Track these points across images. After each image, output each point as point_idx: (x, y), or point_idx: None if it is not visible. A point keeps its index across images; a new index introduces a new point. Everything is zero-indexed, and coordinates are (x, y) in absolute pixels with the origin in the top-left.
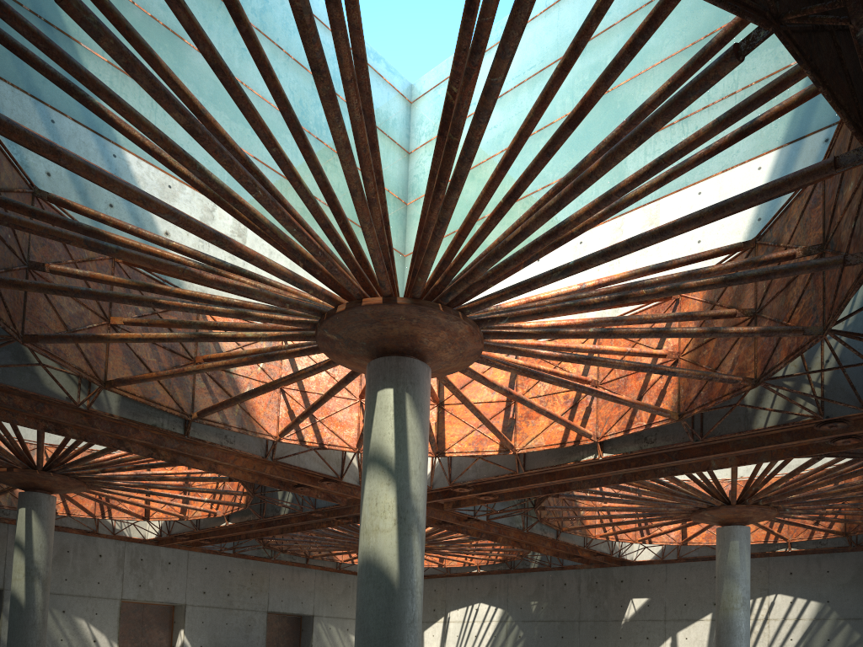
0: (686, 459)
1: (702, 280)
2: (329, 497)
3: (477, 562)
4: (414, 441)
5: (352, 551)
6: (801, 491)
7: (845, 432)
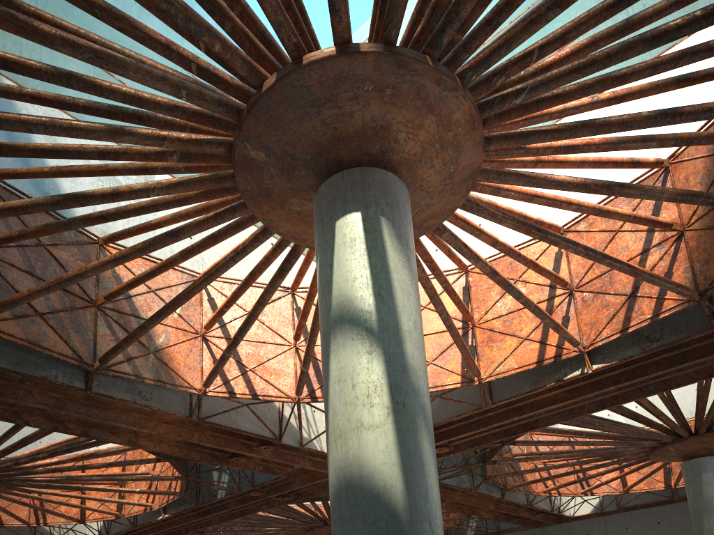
0: (694, 361)
1: None
2: (268, 469)
3: None
4: (402, 288)
5: None
6: None
7: None
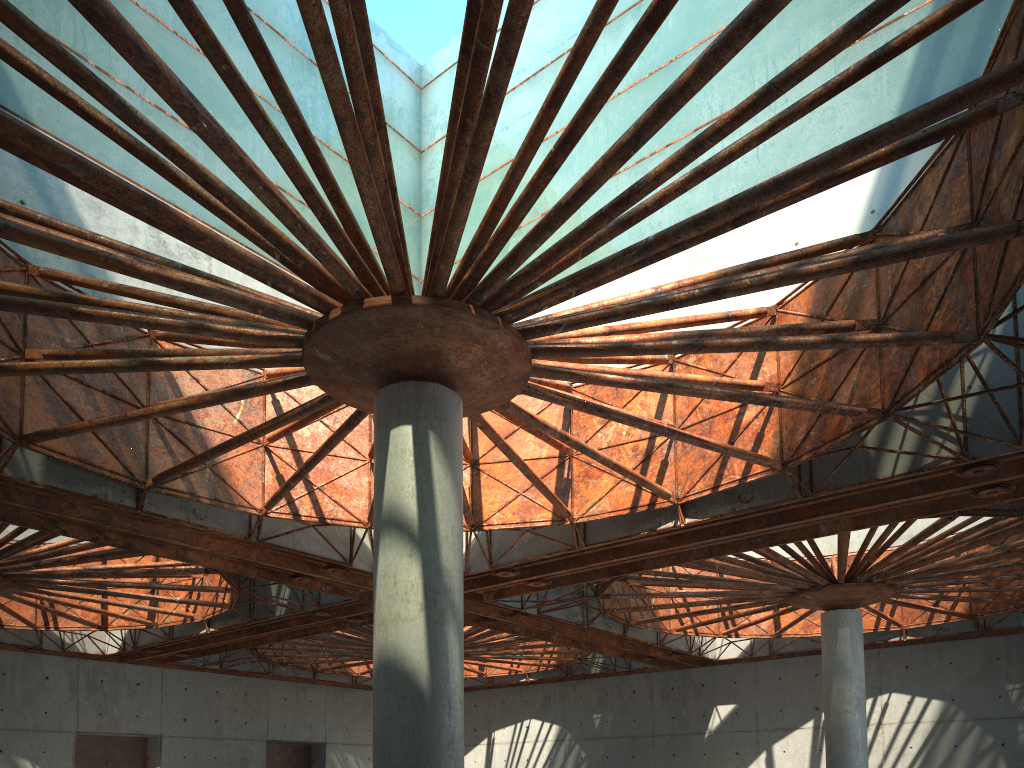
0: (790, 523)
1: (826, 263)
2: (337, 590)
3: (525, 669)
4: (443, 497)
5: (371, 661)
6: (925, 563)
7: (993, 479)
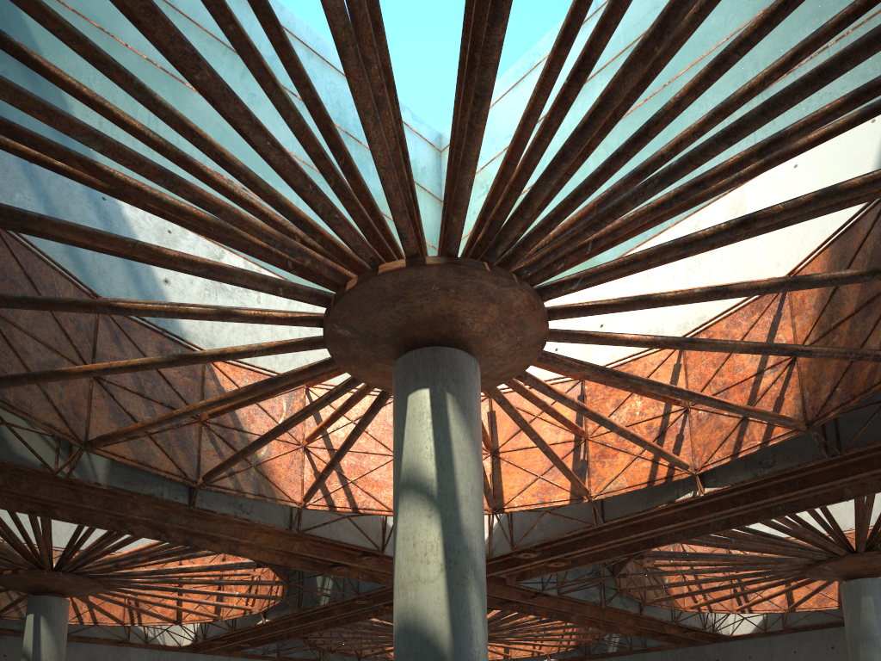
0: (815, 486)
1: (872, 174)
2: (373, 578)
3: (547, 650)
4: (462, 457)
5: None
6: None
7: None
